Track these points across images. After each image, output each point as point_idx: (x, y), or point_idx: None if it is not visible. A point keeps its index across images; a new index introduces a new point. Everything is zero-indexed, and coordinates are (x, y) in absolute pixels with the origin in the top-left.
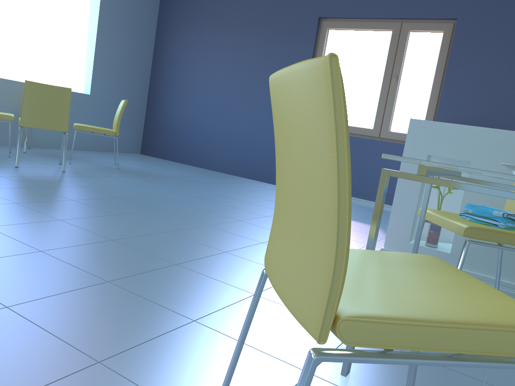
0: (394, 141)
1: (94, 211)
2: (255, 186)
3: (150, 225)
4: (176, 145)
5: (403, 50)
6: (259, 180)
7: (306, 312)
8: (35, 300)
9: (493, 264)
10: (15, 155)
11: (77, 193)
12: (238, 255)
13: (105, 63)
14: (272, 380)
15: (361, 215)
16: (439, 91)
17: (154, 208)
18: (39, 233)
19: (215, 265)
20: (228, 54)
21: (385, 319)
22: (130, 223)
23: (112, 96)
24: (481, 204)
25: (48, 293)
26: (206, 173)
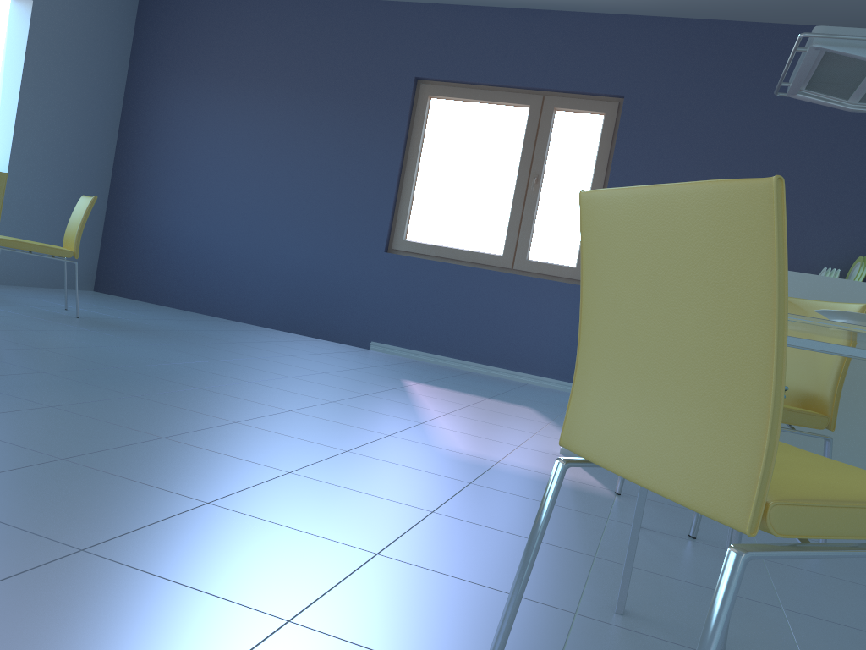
0: (535, 276)
1: (96, 391)
2: (316, 347)
3: (203, 412)
4: (165, 276)
5: (547, 136)
6: (316, 336)
7: (720, 499)
8: (119, 537)
9: None
10: None
11: (42, 361)
12: (368, 454)
13: (36, 128)
14: (537, 626)
15: (497, 391)
16: None
17: (189, 385)
18: (35, 430)
19: (347, 472)
20: (262, 125)
21: (815, 501)
22: (169, 409)
23: (46, 188)
24: None
25: (129, 526)
26: (226, 324)
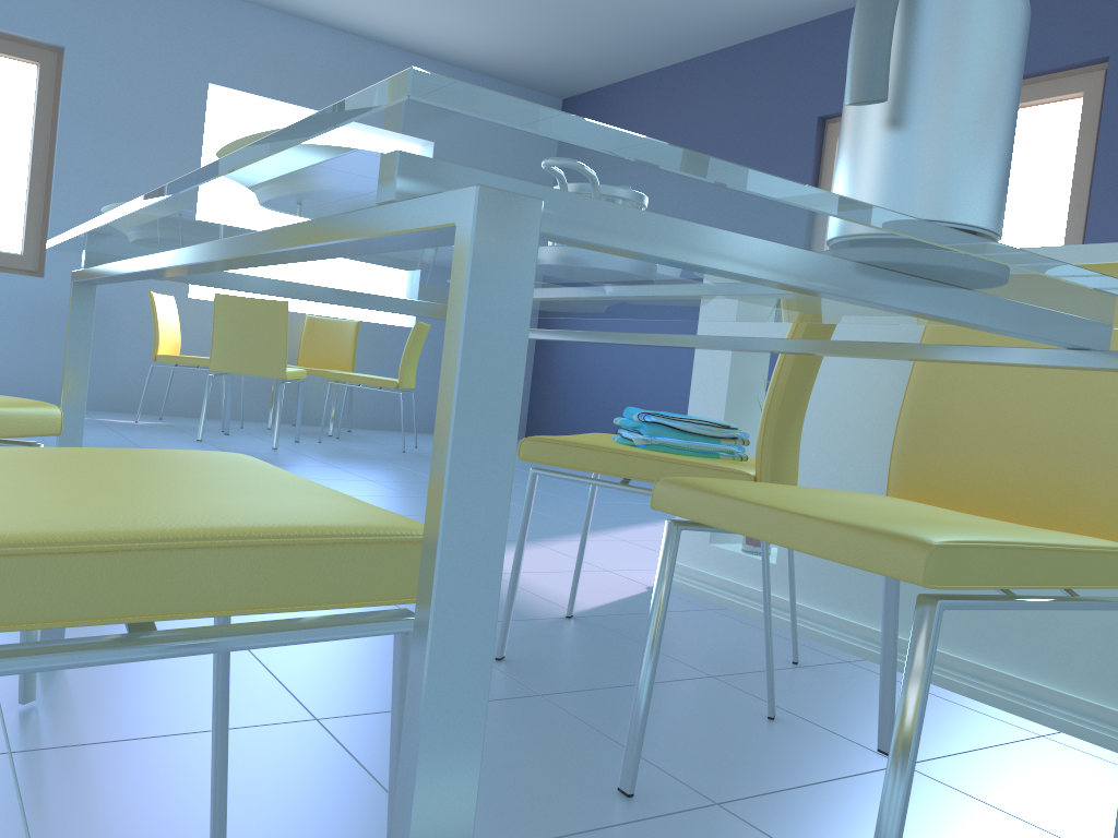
0: None
1: None
2: None
3: None
4: (579, 416)
5: None
6: None
7: None
8: None
9: (851, 585)
10: (242, 430)
11: None
12: None
13: None
14: None
15: None
16: (1083, 236)
17: None
18: None
19: None
20: None
21: None
22: None
23: None
24: (823, 439)
25: None
26: None
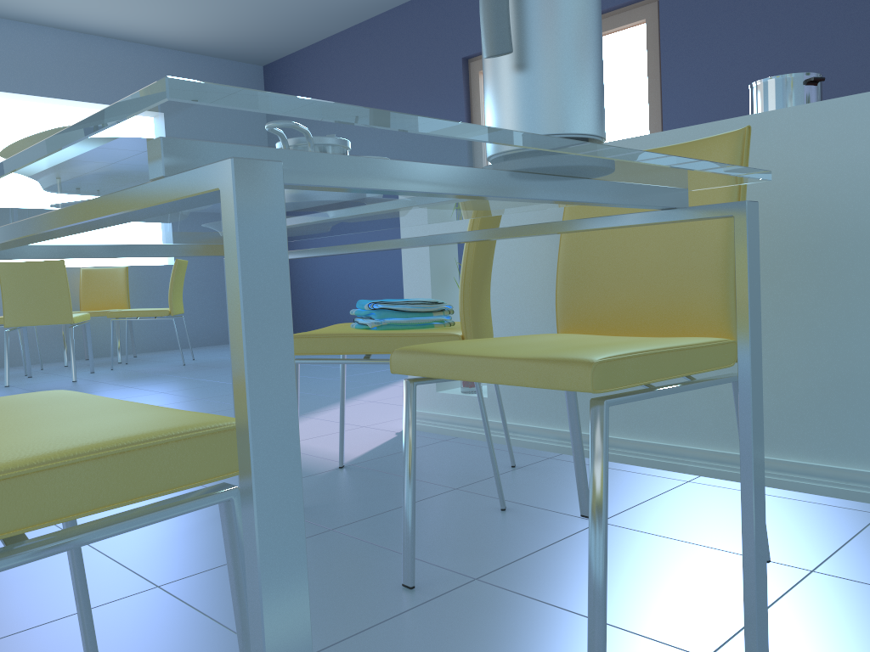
0: None
1: None
2: None
3: None
4: (320, 313)
5: None
6: None
7: None
8: None
9: (543, 402)
10: (43, 371)
11: None
12: None
13: None
14: None
15: None
16: (661, 123)
17: None
18: None
19: None
20: None
21: None
22: None
23: (212, 260)
24: (506, 299)
25: None
26: None
